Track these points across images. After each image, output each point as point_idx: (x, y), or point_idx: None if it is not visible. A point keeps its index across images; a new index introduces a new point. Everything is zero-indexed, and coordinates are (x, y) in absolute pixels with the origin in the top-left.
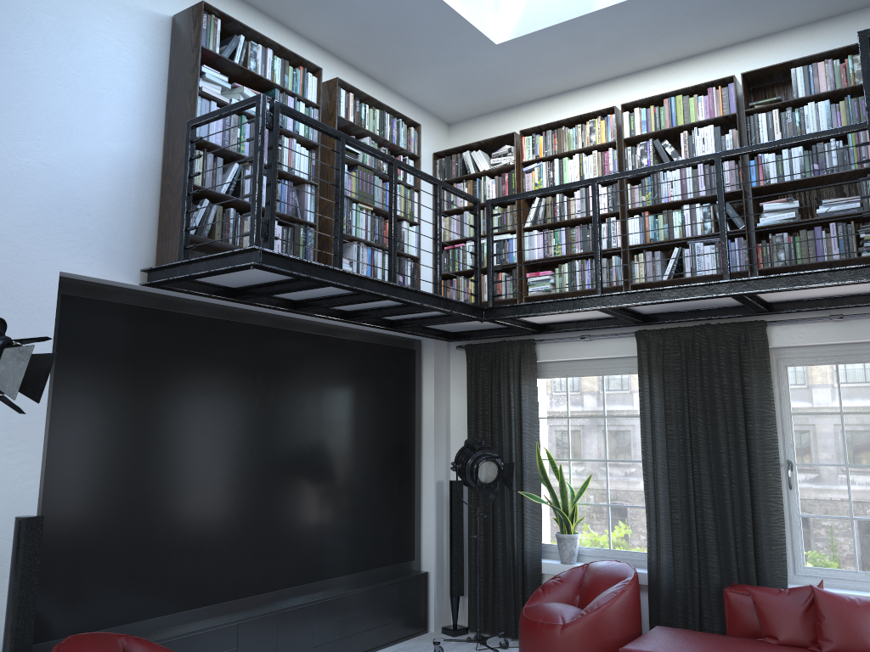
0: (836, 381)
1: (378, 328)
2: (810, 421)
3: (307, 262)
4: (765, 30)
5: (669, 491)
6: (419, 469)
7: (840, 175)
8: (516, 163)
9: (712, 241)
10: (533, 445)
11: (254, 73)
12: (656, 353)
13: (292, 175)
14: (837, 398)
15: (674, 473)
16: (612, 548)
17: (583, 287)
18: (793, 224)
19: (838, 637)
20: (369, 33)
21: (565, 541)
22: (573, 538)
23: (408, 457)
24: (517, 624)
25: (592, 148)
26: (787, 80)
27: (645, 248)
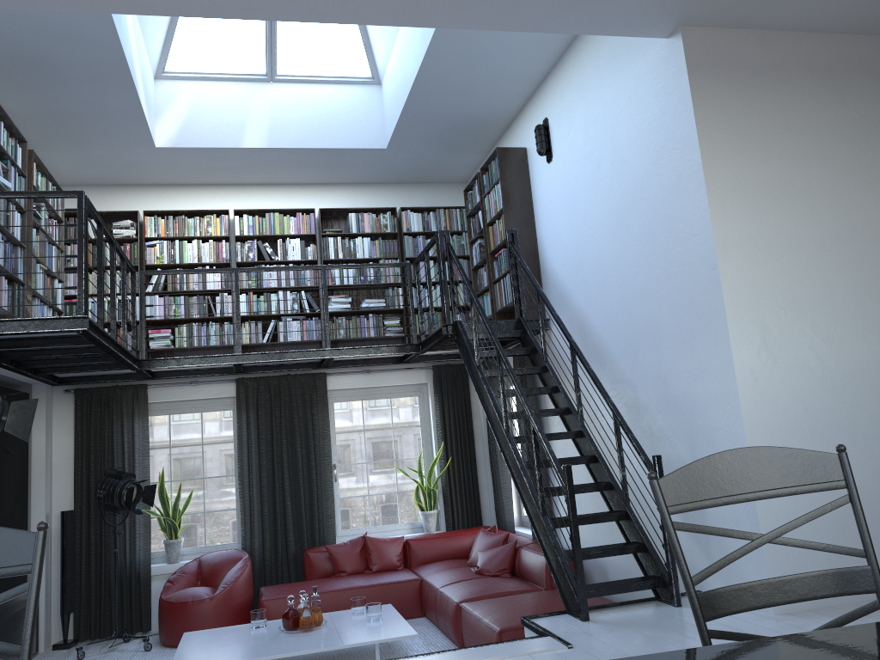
0: (361, 411)
1: (22, 375)
2: (346, 437)
3: (97, 327)
4: (329, 181)
5: (262, 493)
6: (30, 504)
7: (375, 285)
8: (139, 237)
9: (298, 318)
10: (145, 471)
11: (2, 146)
12: (252, 394)
13: (16, 239)
14: (361, 421)
15: (265, 479)
16: (207, 545)
17: (200, 344)
18: (348, 312)
19: (381, 561)
20: (58, 115)
21: (174, 545)
22: (180, 541)
23: (25, 494)
24: (129, 622)
25: (209, 237)
26: (340, 216)
27: (247, 318)
